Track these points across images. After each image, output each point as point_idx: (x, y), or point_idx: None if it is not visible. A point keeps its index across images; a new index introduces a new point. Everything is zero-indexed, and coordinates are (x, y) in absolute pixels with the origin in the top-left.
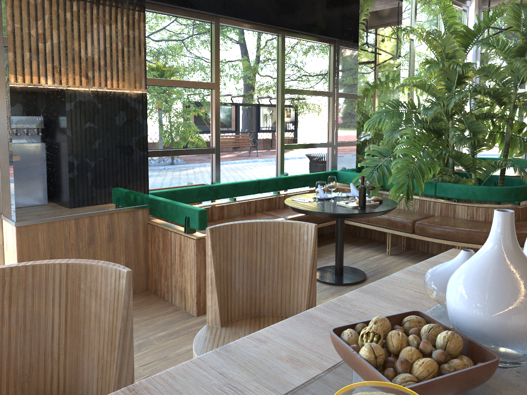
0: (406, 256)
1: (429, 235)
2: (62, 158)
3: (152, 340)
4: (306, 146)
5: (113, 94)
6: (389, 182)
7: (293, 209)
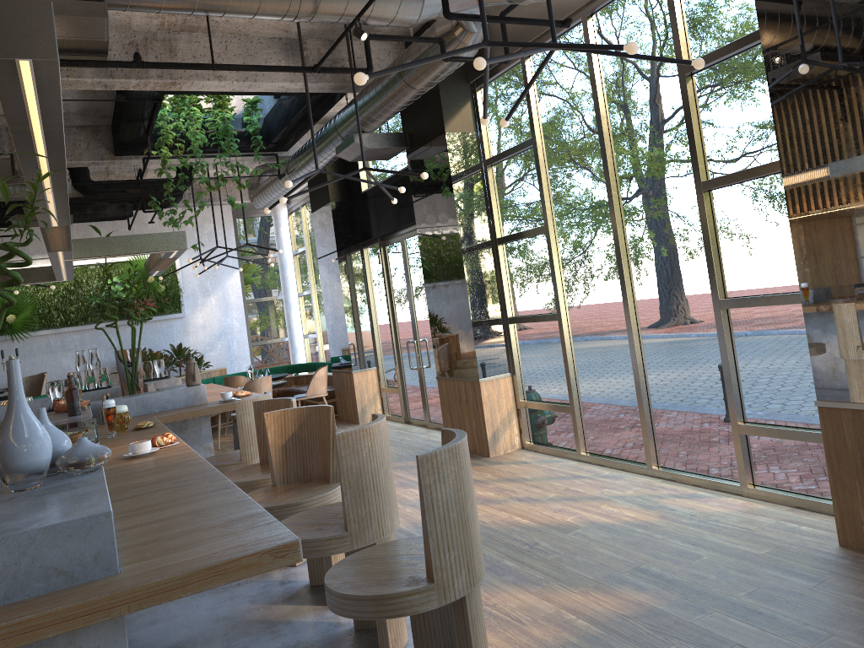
0: None
1: None
2: (858, 314)
3: (822, 639)
4: None
5: None
6: None
7: None
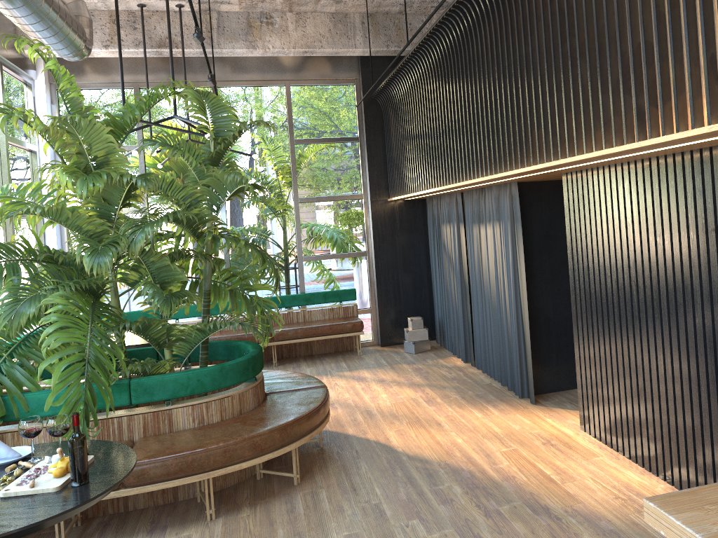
0: (100, 537)
1: (158, 479)
2: None
3: None
4: None
5: None
6: (49, 406)
7: None
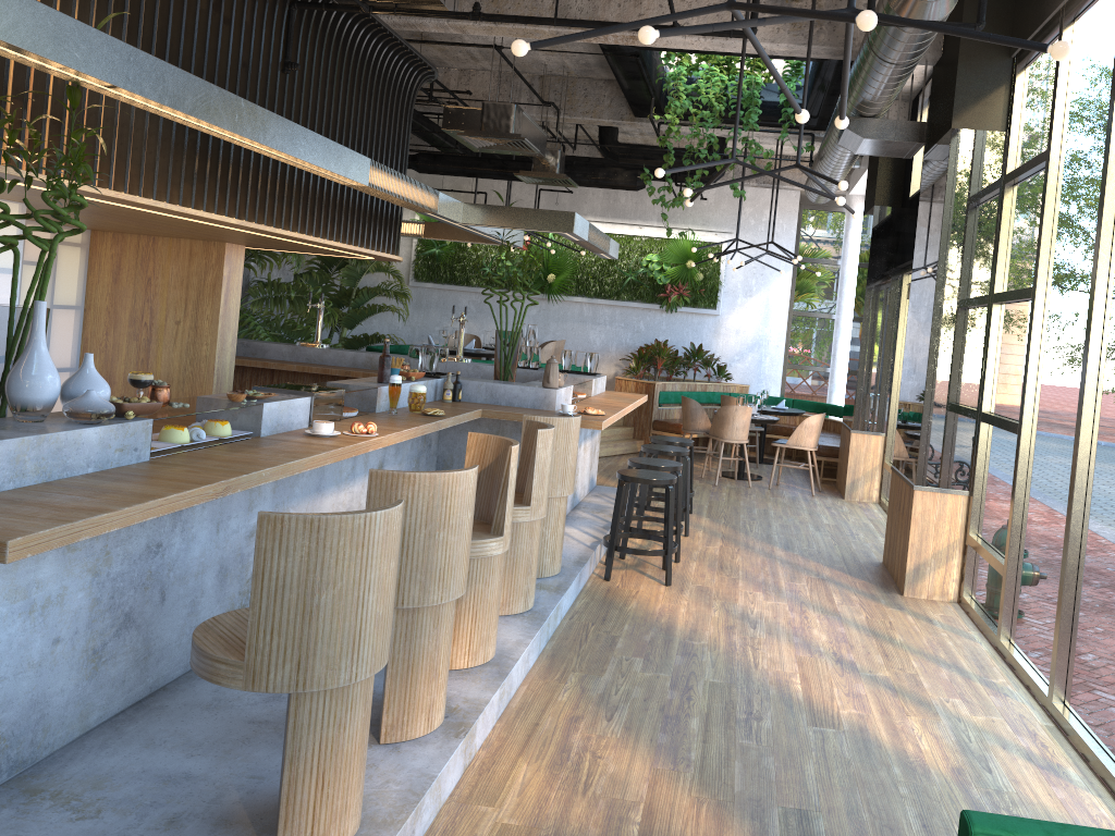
0: None
1: None
2: None
3: None
4: None
5: None
6: None
7: None
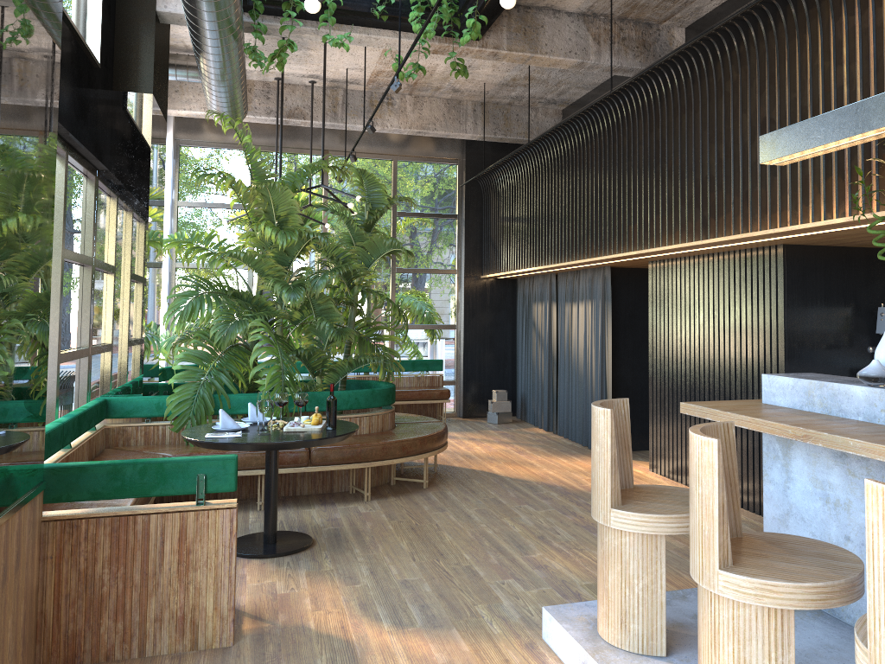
0: (285, 505)
1: (335, 462)
2: None
3: None
4: (74, 356)
5: (34, 255)
6: None
7: (247, 447)
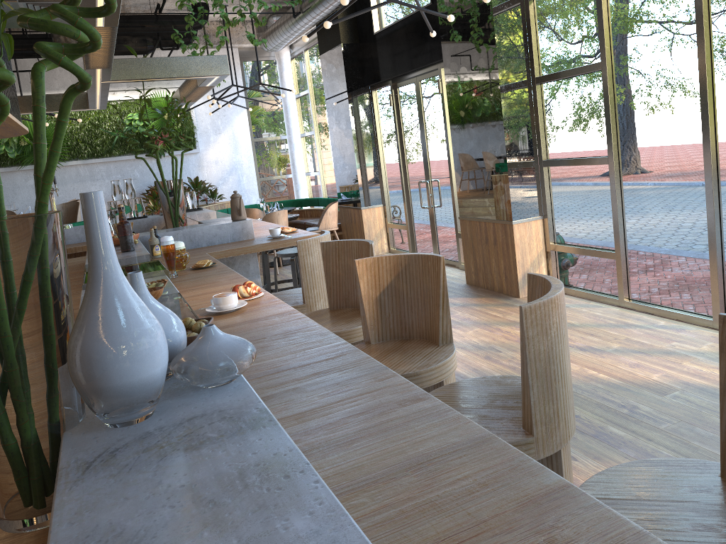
0: None
1: None
2: None
3: None
4: None
5: None
6: None
7: None
